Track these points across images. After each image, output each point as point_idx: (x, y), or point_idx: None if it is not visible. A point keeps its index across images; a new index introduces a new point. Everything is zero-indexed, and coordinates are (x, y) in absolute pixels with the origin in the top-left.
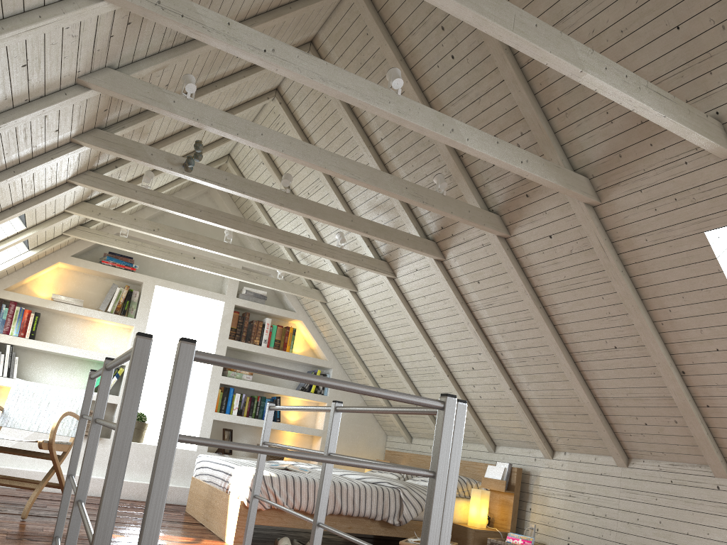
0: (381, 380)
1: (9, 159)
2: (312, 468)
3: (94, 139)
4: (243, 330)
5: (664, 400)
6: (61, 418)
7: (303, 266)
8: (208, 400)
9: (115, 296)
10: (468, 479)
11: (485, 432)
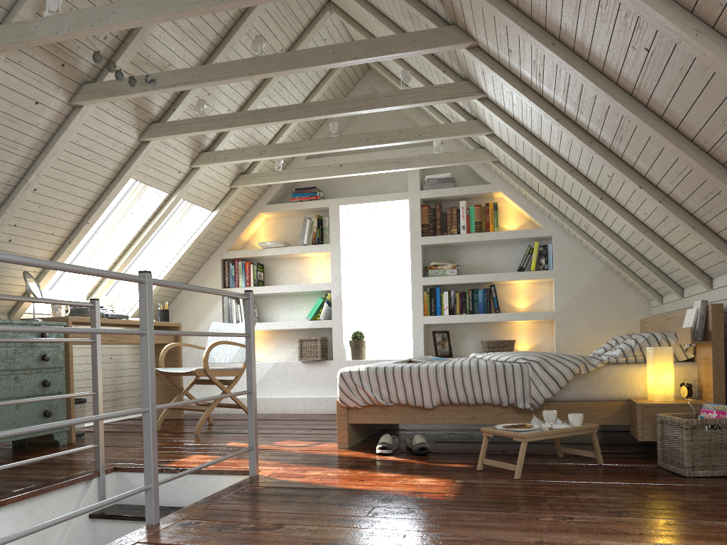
0: (590, 232)
1: (28, 143)
2: (483, 356)
3: (83, 95)
4: (436, 223)
5: None
6: (210, 347)
7: (417, 129)
8: (413, 306)
9: (307, 229)
10: (665, 336)
11: (686, 263)
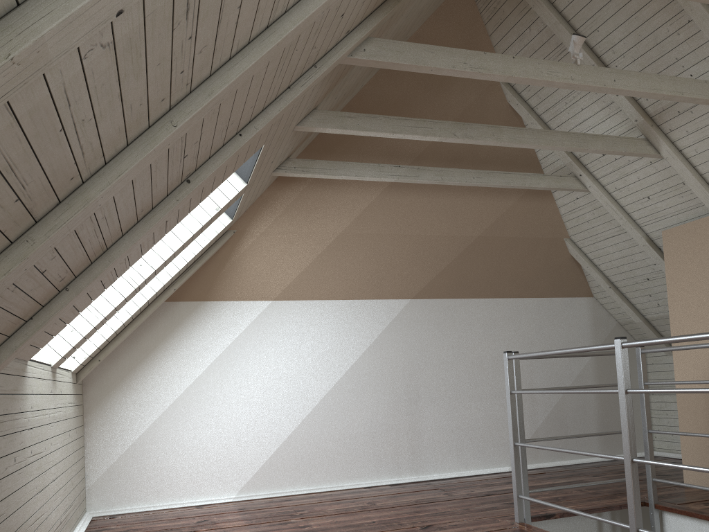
0: None
1: None
2: None
3: None
4: None
5: (99, 247)
6: None
7: None
8: None
9: None
10: None
11: None
